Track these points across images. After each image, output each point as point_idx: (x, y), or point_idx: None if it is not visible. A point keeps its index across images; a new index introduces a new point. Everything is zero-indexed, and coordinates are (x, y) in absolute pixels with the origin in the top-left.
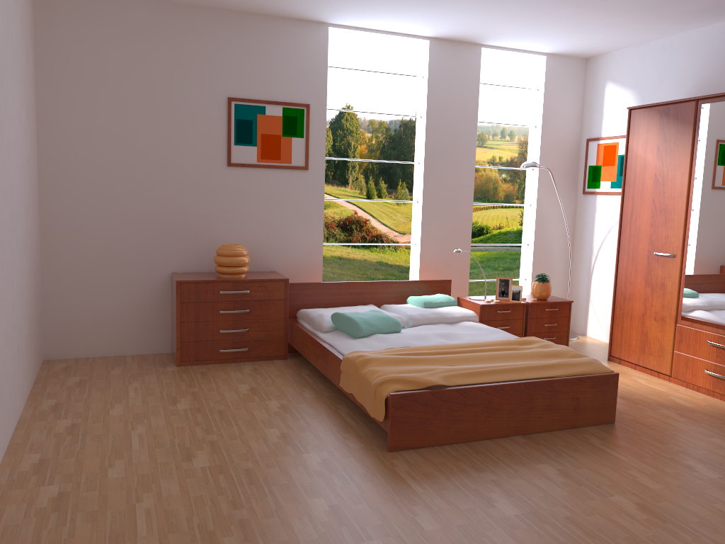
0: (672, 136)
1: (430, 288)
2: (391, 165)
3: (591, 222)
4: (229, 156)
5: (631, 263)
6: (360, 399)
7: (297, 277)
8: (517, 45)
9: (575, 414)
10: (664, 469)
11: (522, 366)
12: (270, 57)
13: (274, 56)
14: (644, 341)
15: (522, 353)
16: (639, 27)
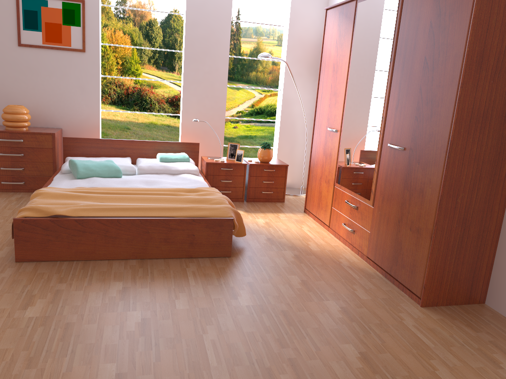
0: (343, 31)
1: (181, 148)
2: None
3: None
4: (18, 39)
5: (318, 136)
6: None
7: (79, 133)
8: None
9: (191, 247)
10: (212, 295)
11: (153, 207)
12: None
13: None
14: (320, 199)
15: (174, 198)
16: None
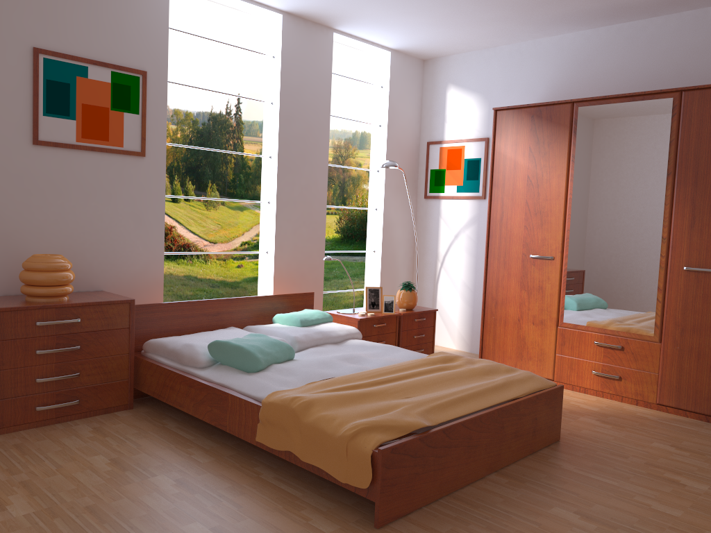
0: (545, 138)
1: (293, 303)
2: (200, 163)
3: (435, 227)
4: (35, 131)
5: (502, 267)
6: (310, 459)
7: (131, 297)
8: (369, 35)
9: (534, 437)
10: (659, 488)
11: (480, 389)
12: (94, 2)
13: (99, 1)
14: (521, 346)
15: (460, 372)
16: (501, 28)
